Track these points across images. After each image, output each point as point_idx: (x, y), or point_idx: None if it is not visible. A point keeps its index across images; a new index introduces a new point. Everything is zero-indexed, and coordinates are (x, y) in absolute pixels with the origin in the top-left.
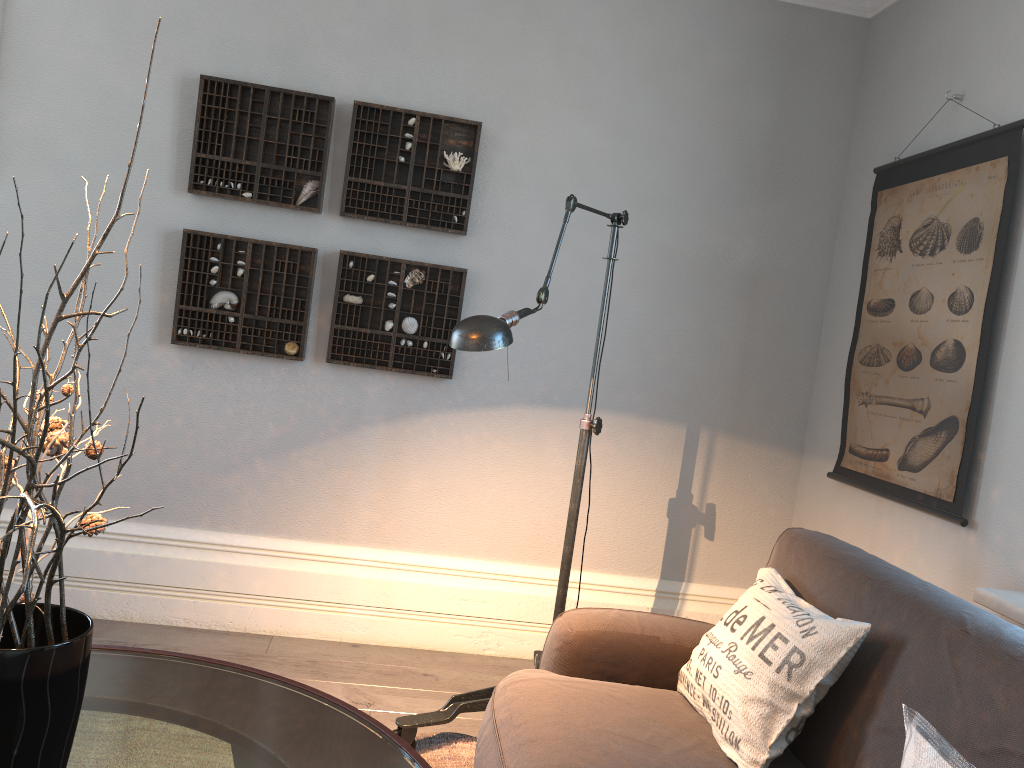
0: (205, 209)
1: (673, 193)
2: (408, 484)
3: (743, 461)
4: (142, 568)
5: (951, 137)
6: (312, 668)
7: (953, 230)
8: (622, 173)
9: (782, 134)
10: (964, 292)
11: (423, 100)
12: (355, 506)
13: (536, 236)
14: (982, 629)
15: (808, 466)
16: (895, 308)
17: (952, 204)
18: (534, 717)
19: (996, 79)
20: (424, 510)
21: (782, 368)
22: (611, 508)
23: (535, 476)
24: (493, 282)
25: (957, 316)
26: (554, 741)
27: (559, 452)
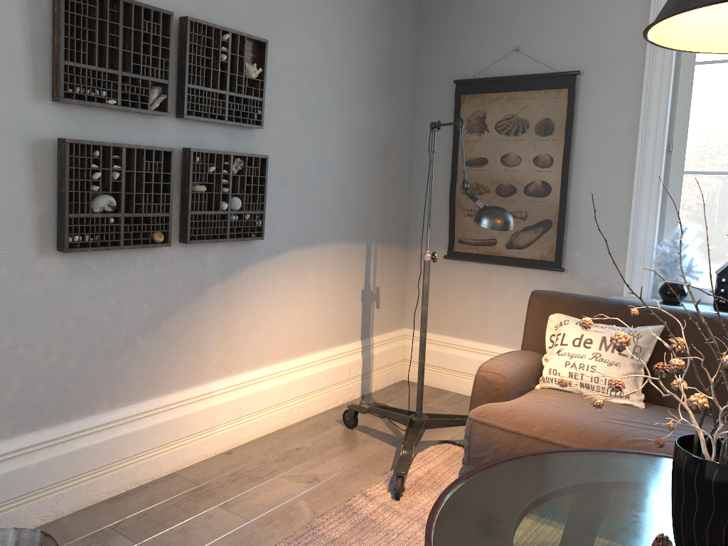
0: (66, 116)
1: (353, 92)
2: (238, 324)
3: (388, 257)
4: (65, 466)
5: (512, 70)
6: (244, 478)
7: (531, 123)
8: (330, 78)
9: (393, 53)
10: (545, 156)
11: (220, 17)
12: (208, 352)
13: (292, 126)
14: (709, 314)
15: (415, 253)
16: (488, 163)
17: (528, 109)
18: (560, 422)
19: (544, 44)
20: (249, 339)
21: (399, 198)
22: (338, 304)
23: (303, 295)
24: (272, 162)
25: (542, 168)
26: (593, 427)
27: (313, 276)
